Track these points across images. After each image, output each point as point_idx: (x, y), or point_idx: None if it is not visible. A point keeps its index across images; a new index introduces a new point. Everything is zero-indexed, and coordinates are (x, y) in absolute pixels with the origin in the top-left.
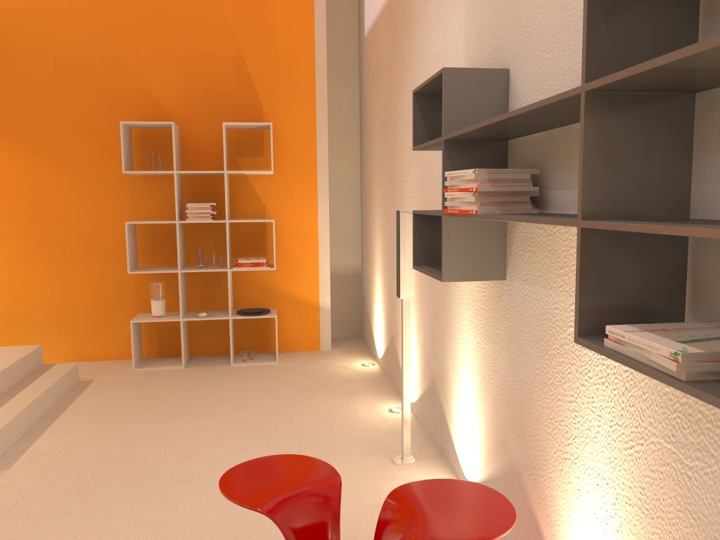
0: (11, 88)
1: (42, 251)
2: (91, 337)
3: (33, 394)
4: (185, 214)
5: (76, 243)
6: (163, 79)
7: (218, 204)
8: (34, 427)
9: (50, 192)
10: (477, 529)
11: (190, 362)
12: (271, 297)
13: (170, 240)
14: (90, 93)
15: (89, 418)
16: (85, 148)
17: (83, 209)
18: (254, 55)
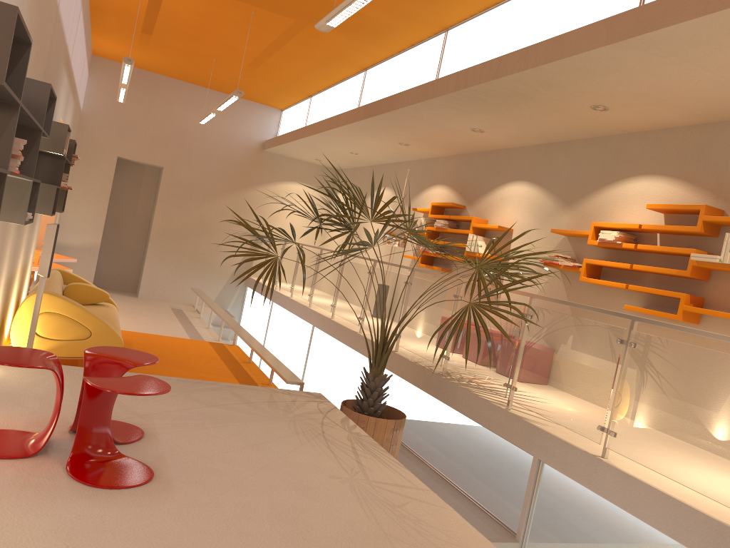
0: None
1: None
2: None
3: None
4: None
5: None
6: None
7: None
8: None
9: None
10: (15, 348)
11: None
12: None
13: None
14: None
15: None
16: None
17: None
18: None
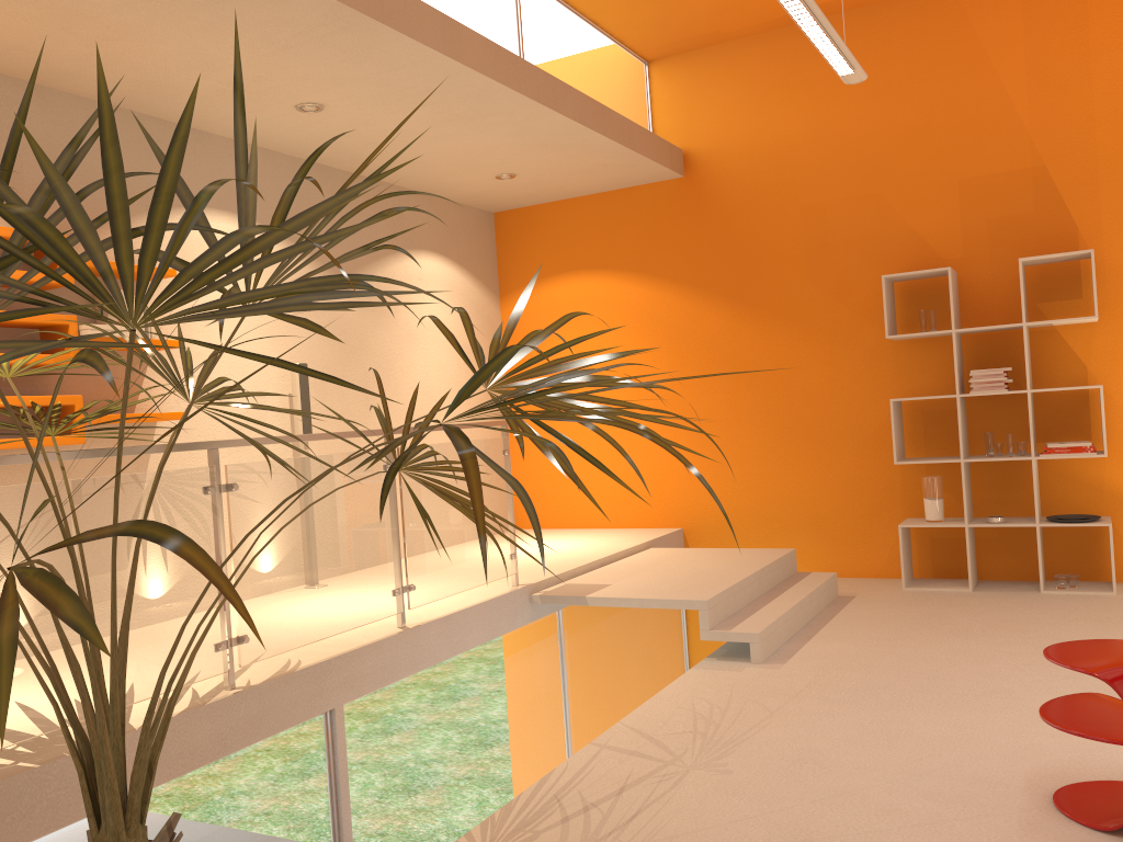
0: (755, 254)
1: (789, 440)
2: (847, 546)
3: (795, 597)
4: (967, 386)
5: (828, 430)
6: (933, 215)
7: (1013, 369)
8: (799, 632)
9: (798, 369)
10: None
11: (980, 586)
12: (1100, 500)
13: (946, 422)
14: (842, 247)
15: (859, 629)
16: (837, 312)
17: (835, 388)
18: (1062, 161)
